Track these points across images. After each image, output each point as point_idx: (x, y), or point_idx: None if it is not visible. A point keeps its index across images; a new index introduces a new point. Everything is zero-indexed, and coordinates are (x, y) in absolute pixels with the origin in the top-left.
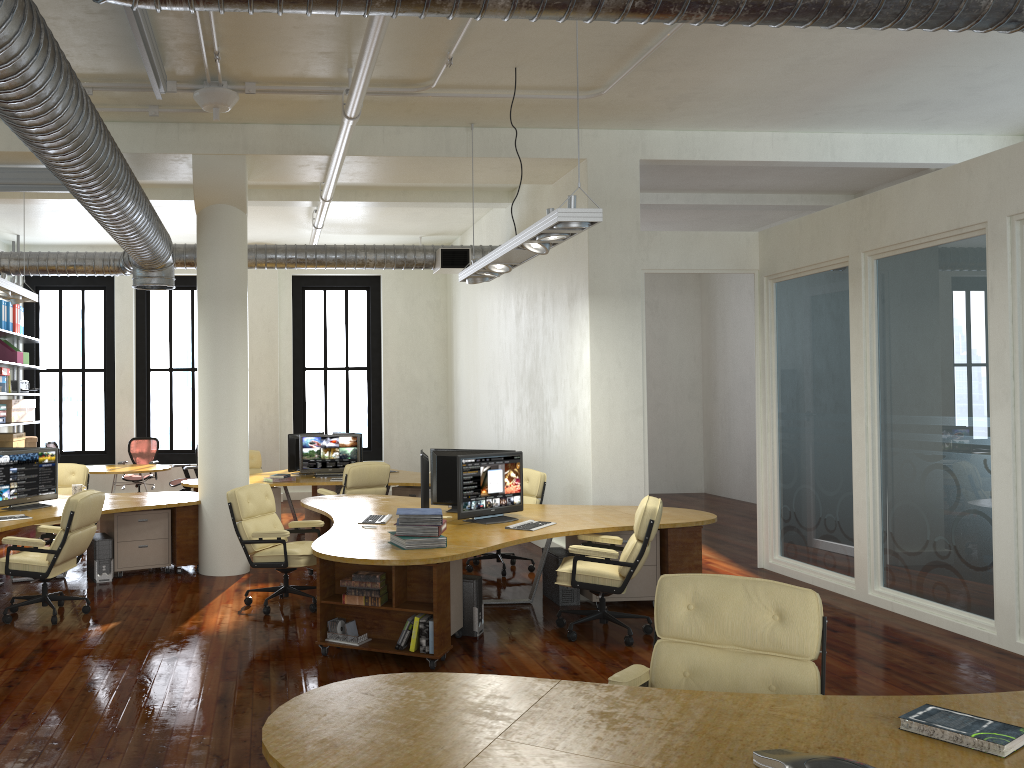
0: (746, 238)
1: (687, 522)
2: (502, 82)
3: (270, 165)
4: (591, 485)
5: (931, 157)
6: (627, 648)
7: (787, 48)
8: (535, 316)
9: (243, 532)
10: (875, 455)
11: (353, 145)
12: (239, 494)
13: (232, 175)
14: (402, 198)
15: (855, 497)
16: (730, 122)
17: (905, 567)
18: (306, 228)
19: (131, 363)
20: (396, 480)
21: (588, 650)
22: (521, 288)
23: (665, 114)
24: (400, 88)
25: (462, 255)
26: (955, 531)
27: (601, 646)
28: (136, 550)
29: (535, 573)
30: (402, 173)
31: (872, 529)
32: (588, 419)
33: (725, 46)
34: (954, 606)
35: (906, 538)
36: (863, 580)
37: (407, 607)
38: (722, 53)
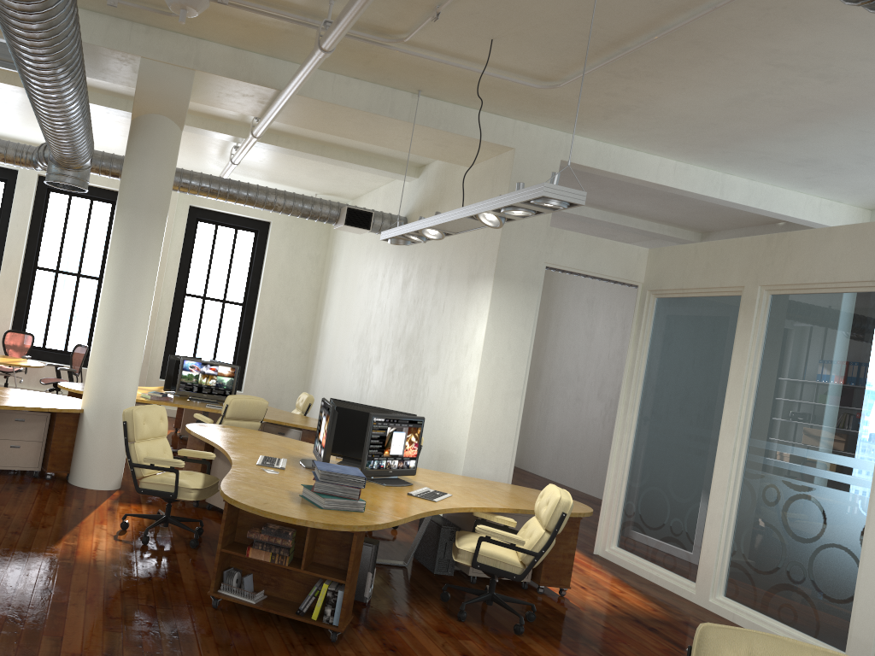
0: (638, 252)
1: (572, 512)
2: (471, 52)
3: (215, 87)
4: (464, 455)
5: (798, 213)
6: (517, 637)
7: (746, 80)
8: (426, 286)
9: (134, 454)
10: (738, 474)
11: (303, 85)
12: (136, 414)
13: (178, 88)
14: (320, 152)
15: (711, 509)
16: (647, 143)
17: (752, 583)
18: (215, 163)
19: (20, 258)
20: (268, 416)
21: (481, 635)
22: (414, 258)
23: (597, 122)
24: (372, 35)
25: (365, 217)
26: (814, 560)
27: (492, 631)
28: (7, 449)
29: (398, 531)
30: (338, 125)
31: (723, 542)
32: (472, 393)
33: (694, 64)
34: (800, 630)
35: (758, 556)
36: (706, 587)
37: (316, 571)
38: (687, 71)
